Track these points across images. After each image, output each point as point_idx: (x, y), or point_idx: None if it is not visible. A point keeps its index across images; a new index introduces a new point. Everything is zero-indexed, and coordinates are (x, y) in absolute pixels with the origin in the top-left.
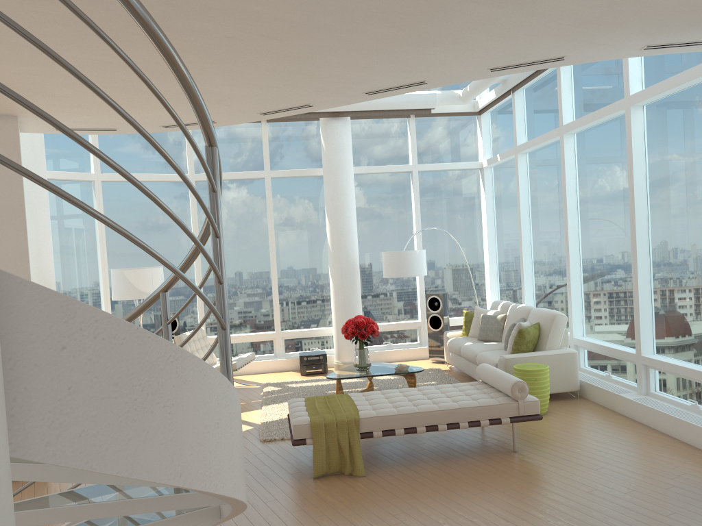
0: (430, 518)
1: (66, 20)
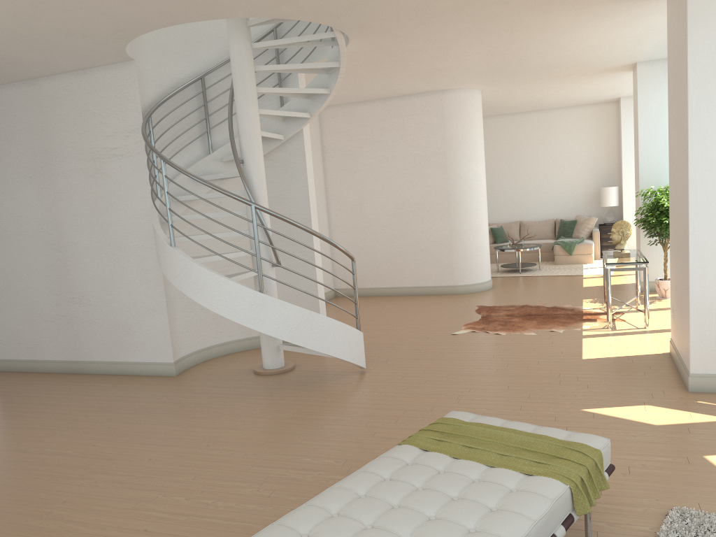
0: (232, 501)
1: (356, 6)
